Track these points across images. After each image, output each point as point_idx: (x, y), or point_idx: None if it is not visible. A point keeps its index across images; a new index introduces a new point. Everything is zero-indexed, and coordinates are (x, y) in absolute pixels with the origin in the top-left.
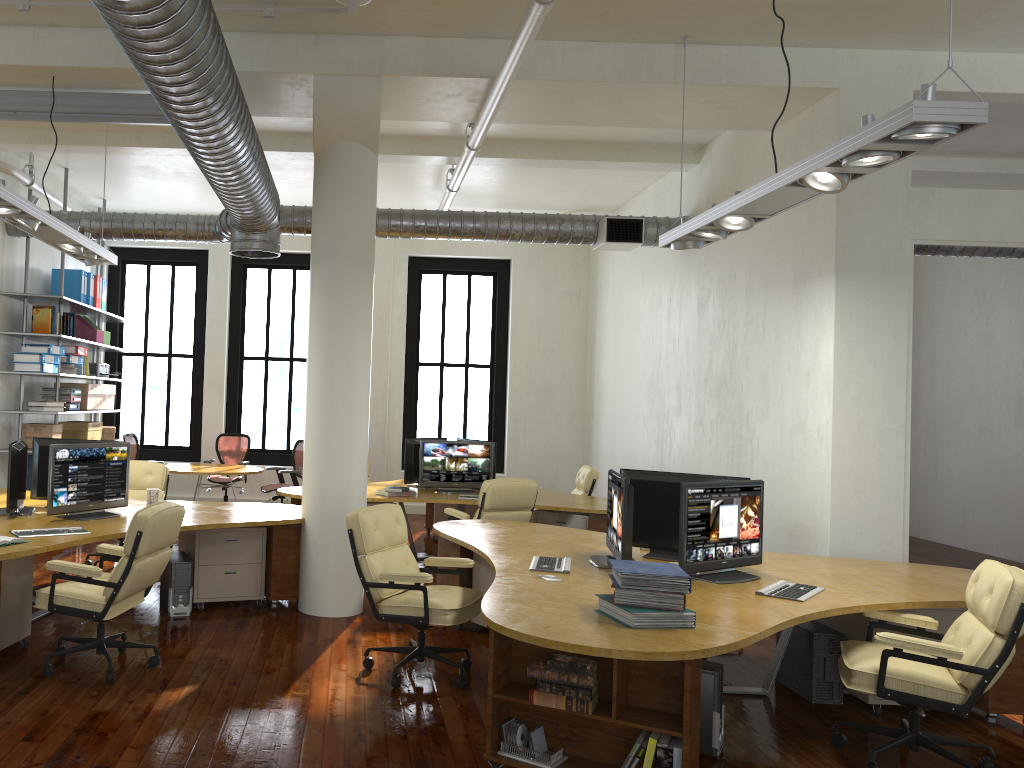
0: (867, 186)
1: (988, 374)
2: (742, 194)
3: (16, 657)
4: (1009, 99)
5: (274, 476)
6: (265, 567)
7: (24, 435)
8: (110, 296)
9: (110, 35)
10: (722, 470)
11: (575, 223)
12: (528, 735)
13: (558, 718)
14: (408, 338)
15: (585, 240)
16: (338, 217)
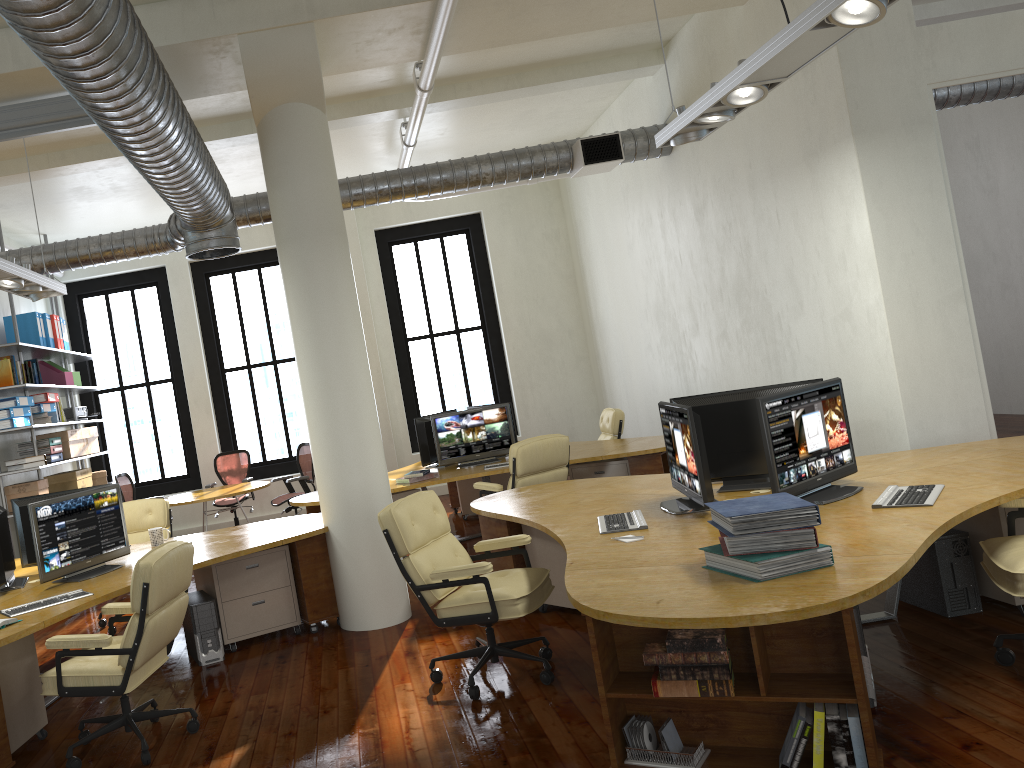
0: (868, 36)
1: (1000, 228)
2: (754, 56)
3: (35, 754)
4: None
5: (282, 487)
6: (295, 589)
7: (8, 498)
8: (72, 335)
9: (2, 36)
10: (760, 381)
11: (547, 153)
12: (659, 735)
13: (687, 705)
14: (391, 315)
15: (561, 169)
16: (297, 188)
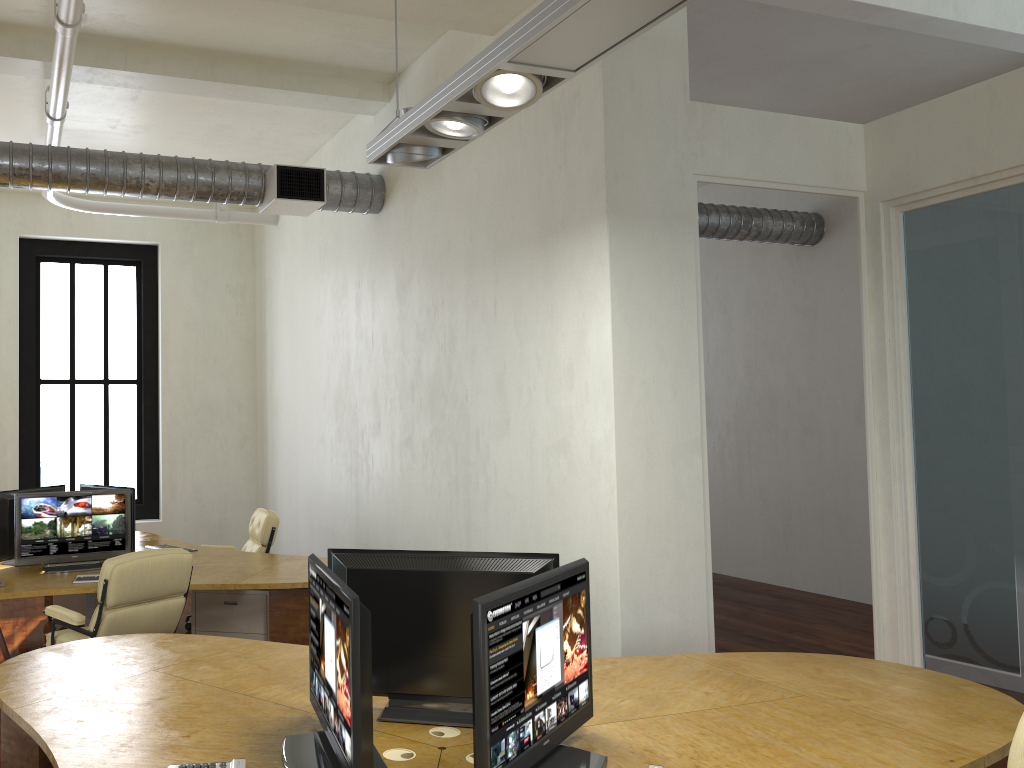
0: (640, 94)
1: None
2: (542, 8)
3: None
4: (781, 0)
5: None
6: None
7: None
8: None
9: None
10: (443, 508)
11: (234, 173)
12: None
13: None
14: (24, 347)
15: (249, 198)
16: None
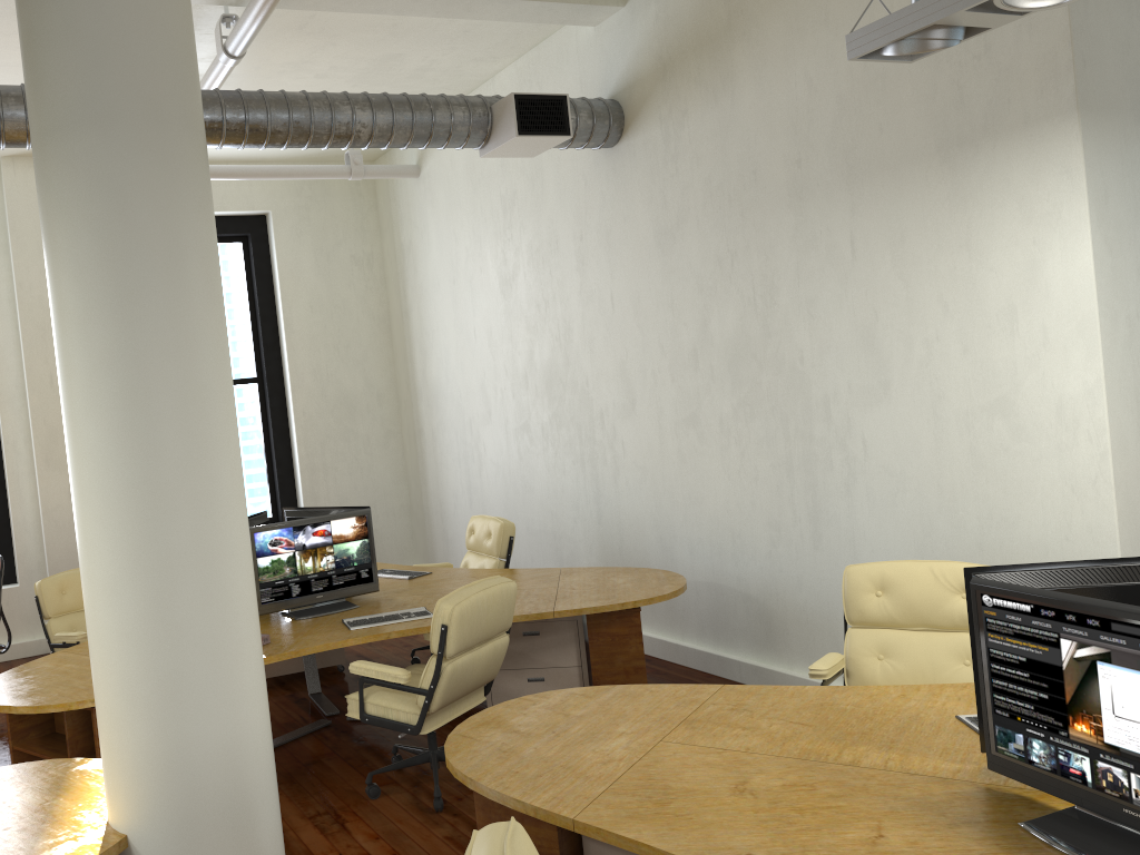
0: None
1: None
2: None
3: None
4: None
5: None
6: None
7: None
8: None
9: None
10: (763, 496)
11: (456, 109)
12: None
13: None
14: None
15: (472, 139)
16: None
